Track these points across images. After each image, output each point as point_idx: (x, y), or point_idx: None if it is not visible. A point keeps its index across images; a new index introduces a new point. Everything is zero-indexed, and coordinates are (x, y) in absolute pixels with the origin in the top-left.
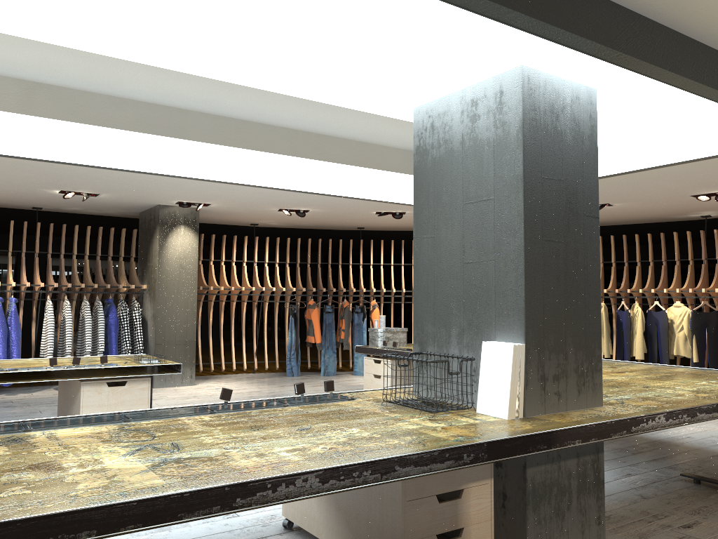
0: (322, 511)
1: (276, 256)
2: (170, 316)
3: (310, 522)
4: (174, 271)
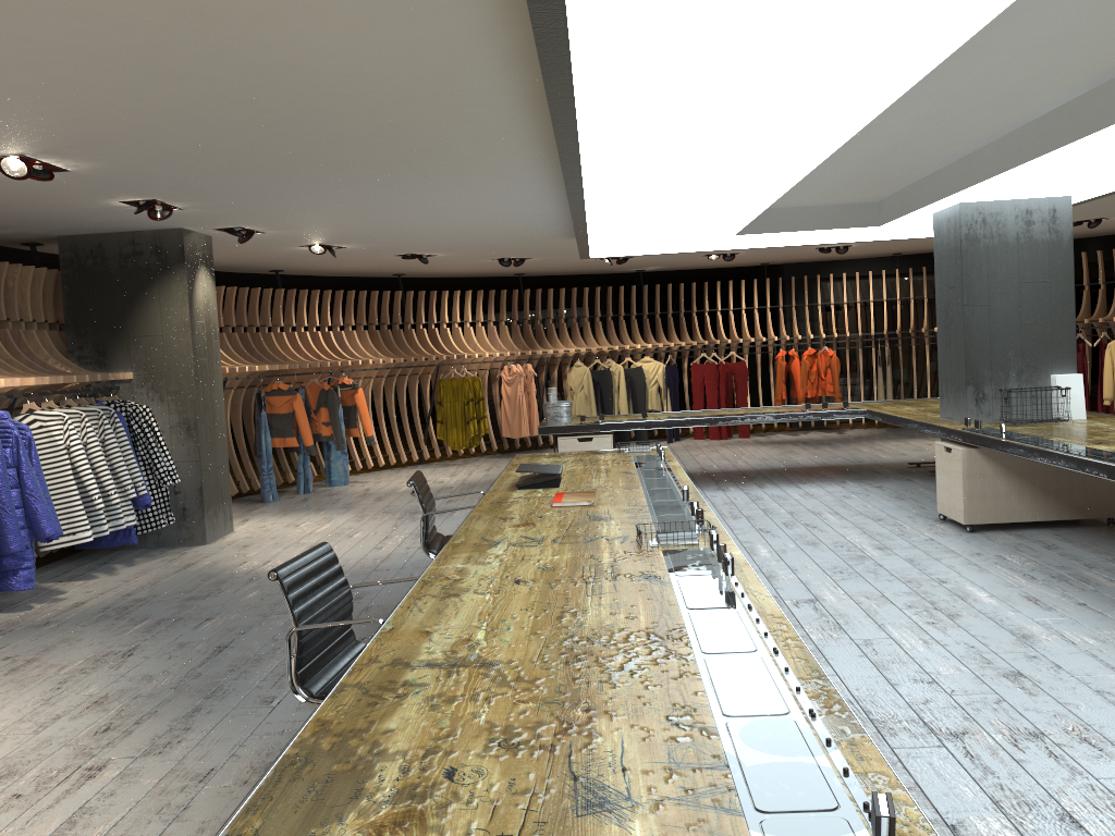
0: (1026, 501)
1: None
2: (207, 421)
3: (1009, 514)
4: (204, 346)
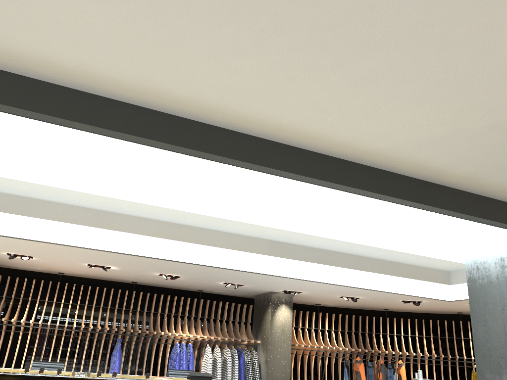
0: None
1: (332, 326)
2: (275, 361)
3: None
4: (279, 333)
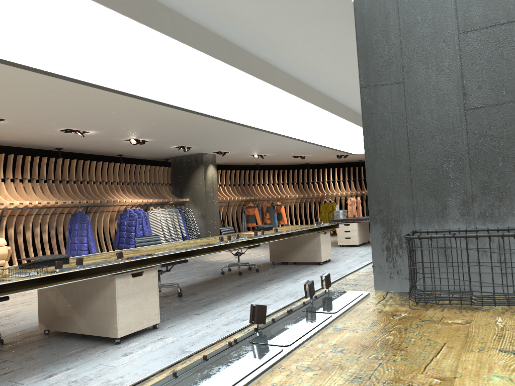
0: None
1: (223, 180)
2: (210, 214)
3: None
4: (210, 190)
